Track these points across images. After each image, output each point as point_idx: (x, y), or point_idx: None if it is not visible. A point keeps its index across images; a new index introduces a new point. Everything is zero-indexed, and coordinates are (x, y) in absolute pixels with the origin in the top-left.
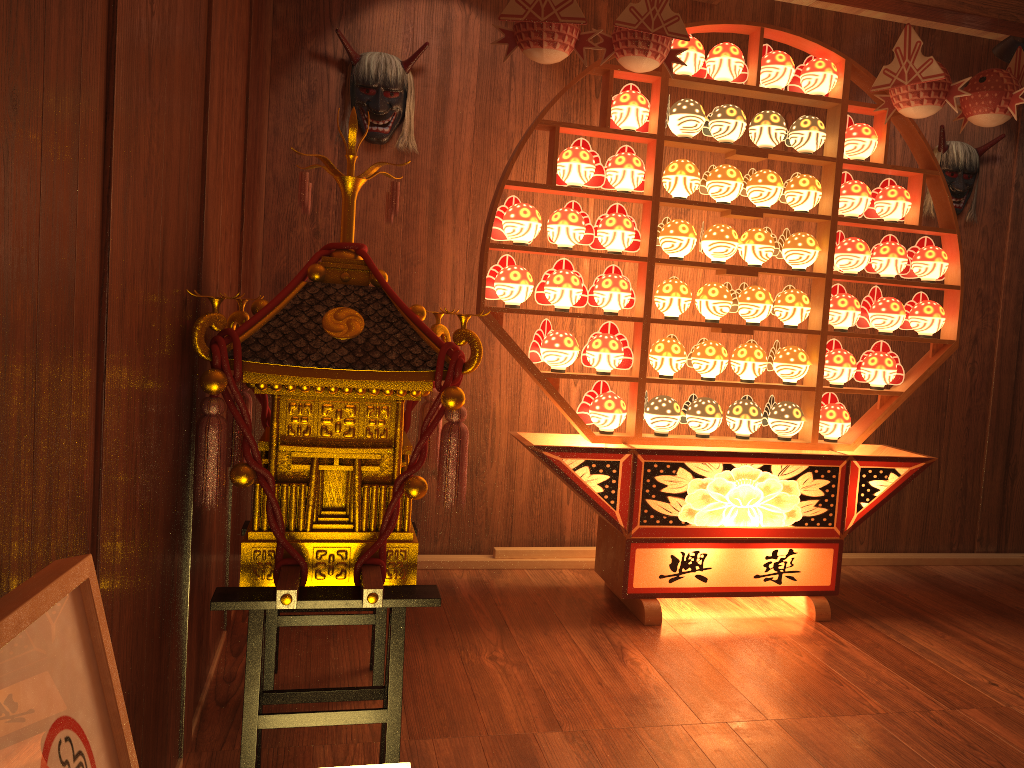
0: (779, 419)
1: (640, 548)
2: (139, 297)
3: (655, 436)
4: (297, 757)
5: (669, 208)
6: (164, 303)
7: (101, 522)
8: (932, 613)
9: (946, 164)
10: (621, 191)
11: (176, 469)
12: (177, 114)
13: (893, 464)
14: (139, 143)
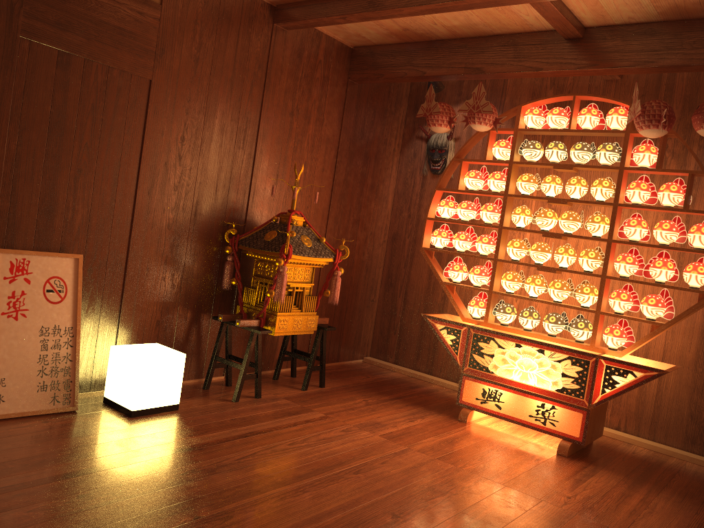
0: (570, 327)
1: (467, 379)
2: (169, 216)
3: (497, 324)
4: (248, 388)
5: None
6: (198, 221)
7: (128, 263)
8: (657, 484)
9: None
10: (492, 191)
11: (216, 275)
12: (213, 169)
13: (631, 368)
14: (169, 177)
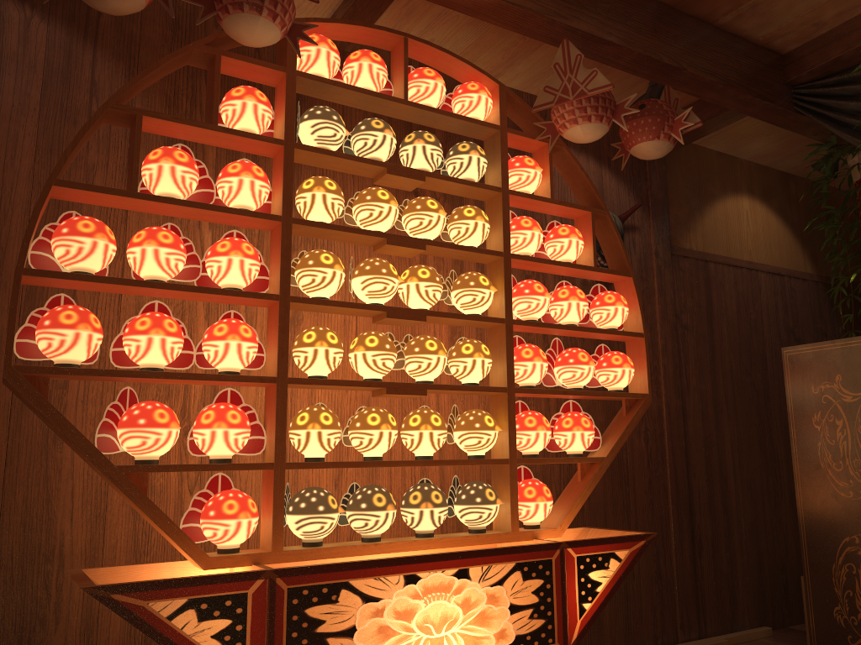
0: (470, 505)
1: None
2: None
3: (304, 547)
4: None
5: None
6: None
7: None
8: None
9: None
10: (238, 209)
11: None
12: None
13: (612, 547)
14: None
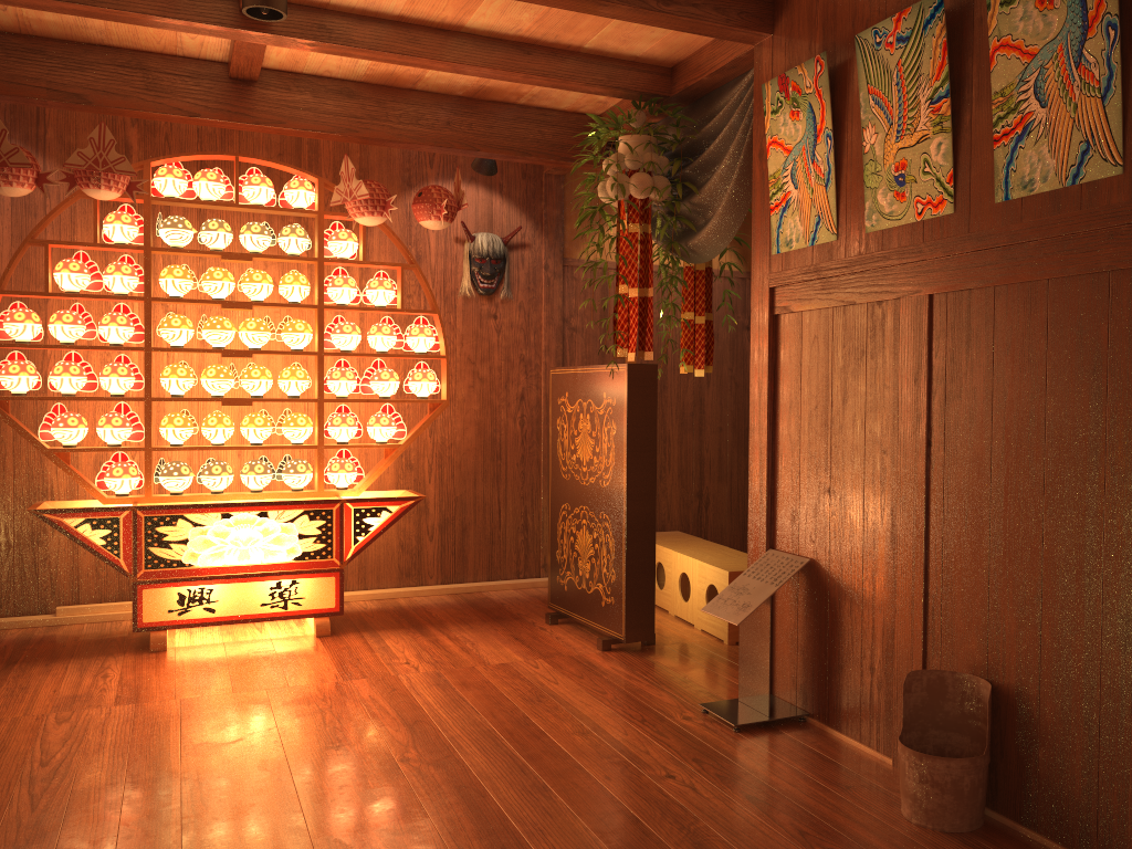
0: (286, 474)
1: (147, 589)
2: None
3: (168, 495)
4: None
5: None
6: None
7: None
8: (434, 623)
9: (474, 252)
10: (117, 294)
11: None
12: None
13: (385, 503)
14: None
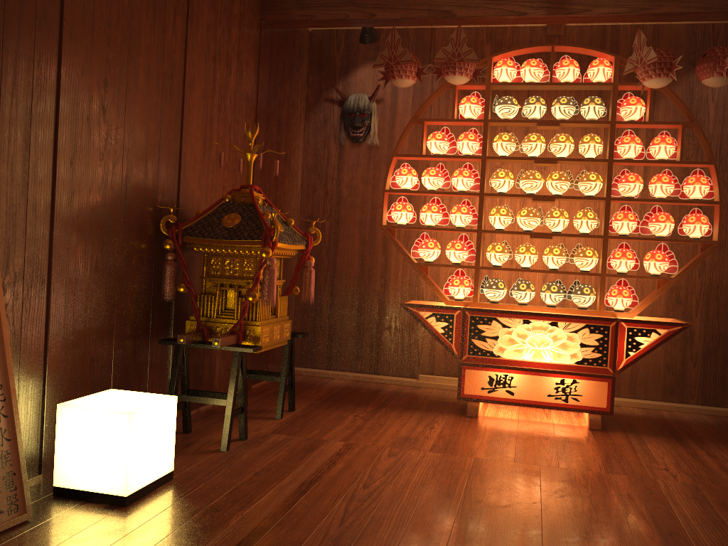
0: (574, 294)
1: (468, 369)
2: (97, 199)
3: (488, 303)
4: (214, 430)
5: (533, 165)
6: (129, 206)
7: (52, 274)
8: (693, 438)
9: None
10: (464, 155)
11: (152, 282)
12: (141, 130)
13: (654, 326)
14: (93, 140)
